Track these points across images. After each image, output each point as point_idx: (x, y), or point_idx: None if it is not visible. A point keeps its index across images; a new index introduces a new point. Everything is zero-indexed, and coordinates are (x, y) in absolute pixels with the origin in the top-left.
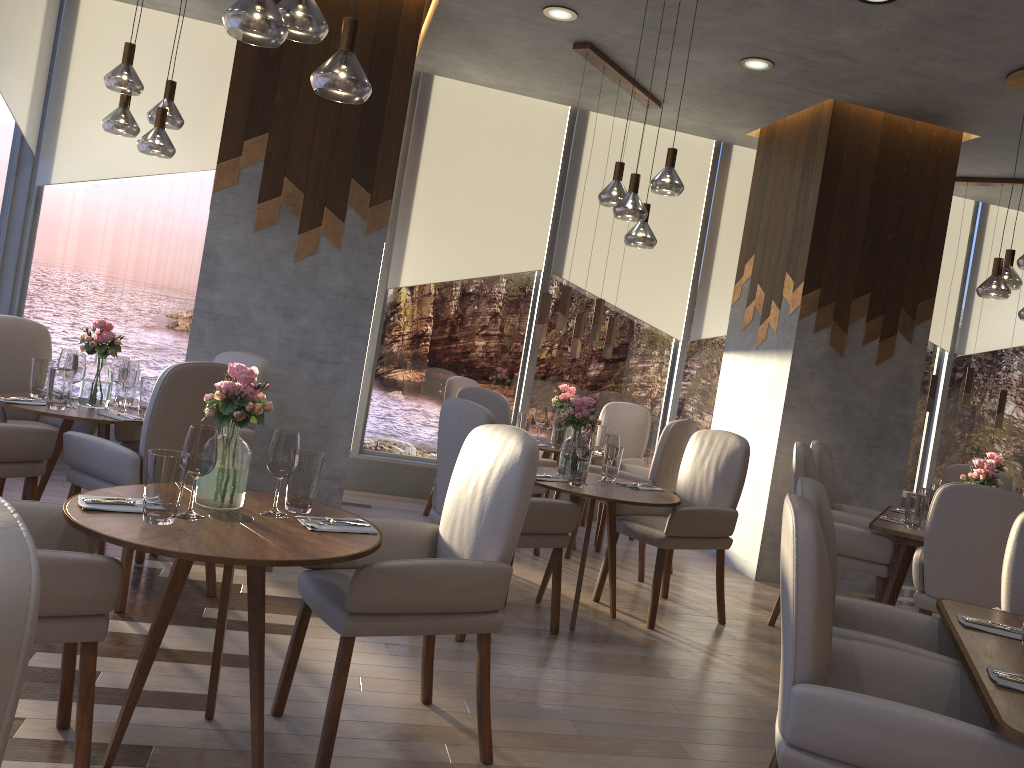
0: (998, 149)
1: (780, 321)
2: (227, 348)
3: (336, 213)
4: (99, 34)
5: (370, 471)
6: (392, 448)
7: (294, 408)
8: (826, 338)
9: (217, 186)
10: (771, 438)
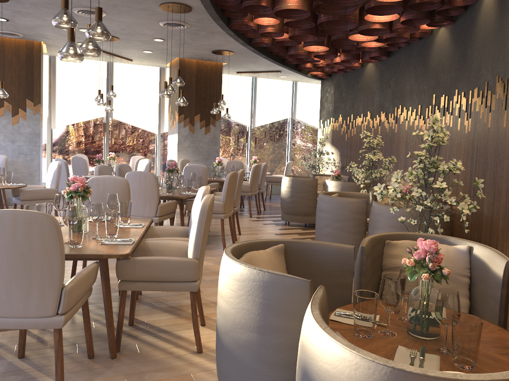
0: (236, 65)
1: (175, 125)
2: None
3: (23, 109)
4: None
5: None
6: None
7: (20, 169)
8: (188, 128)
9: None
10: (176, 160)
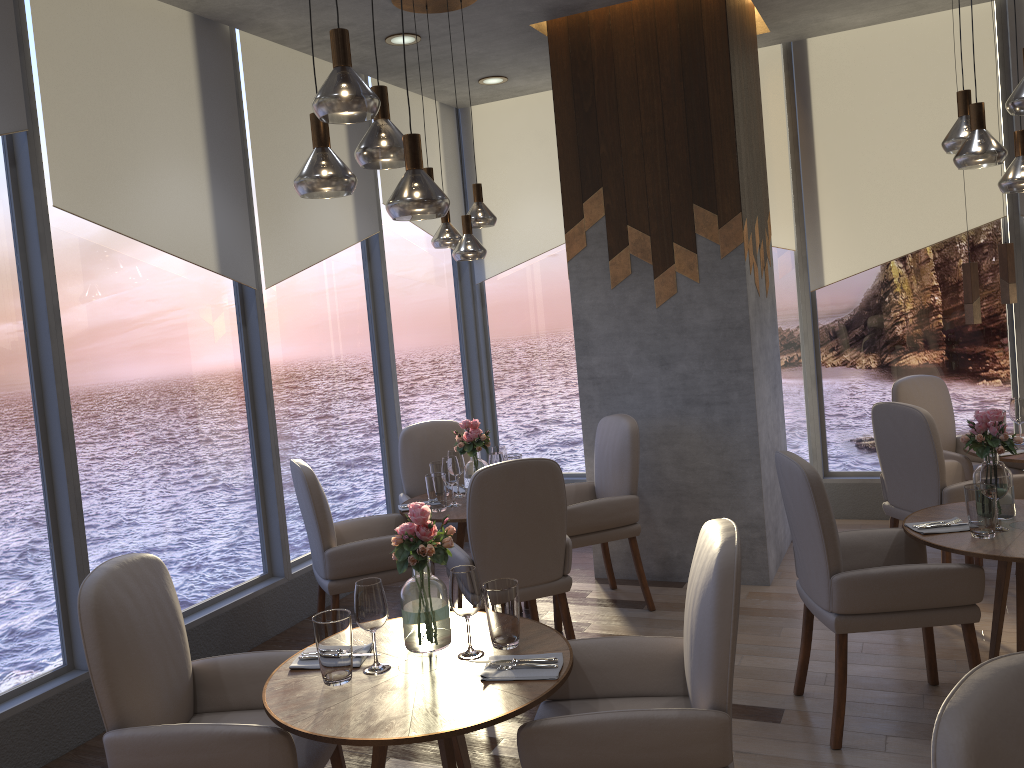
0: None
1: None
2: (615, 409)
3: (686, 246)
4: (490, 136)
5: (841, 495)
6: (863, 466)
7: (693, 458)
8: None
9: (569, 255)
10: None
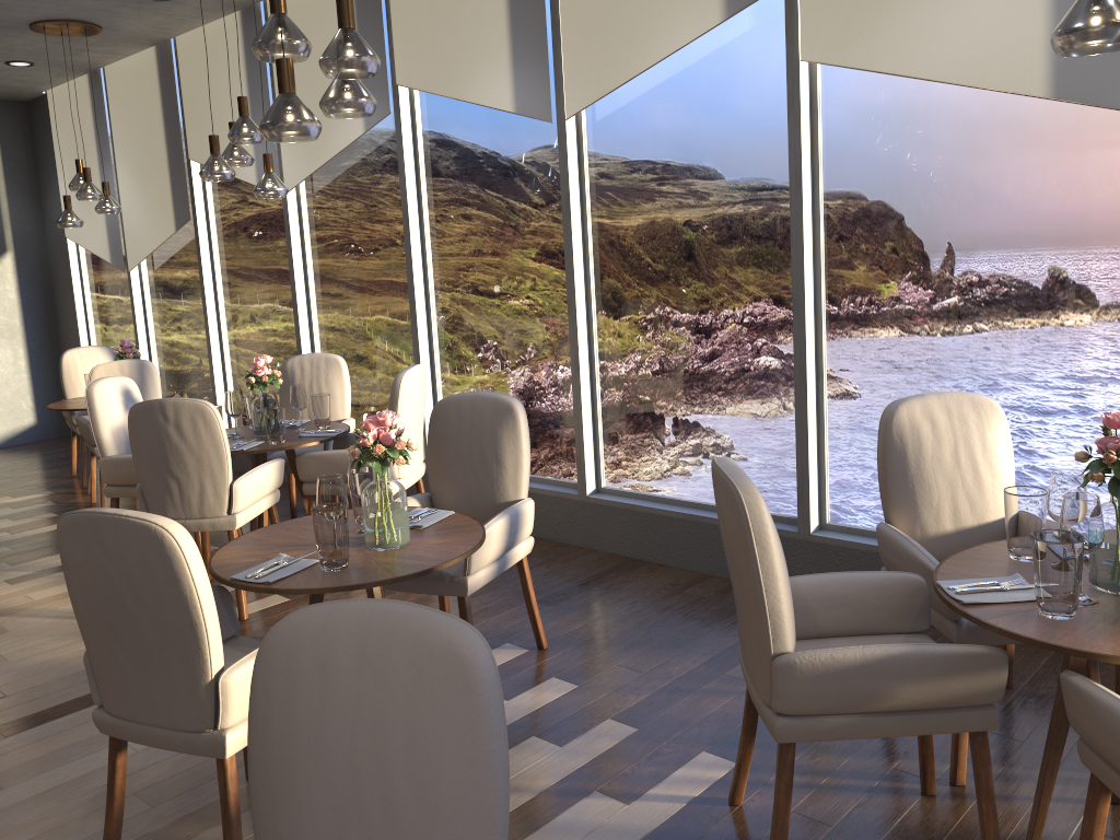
0: None
1: None
2: None
3: None
4: None
5: None
6: None
7: None
8: None
9: None
10: None
